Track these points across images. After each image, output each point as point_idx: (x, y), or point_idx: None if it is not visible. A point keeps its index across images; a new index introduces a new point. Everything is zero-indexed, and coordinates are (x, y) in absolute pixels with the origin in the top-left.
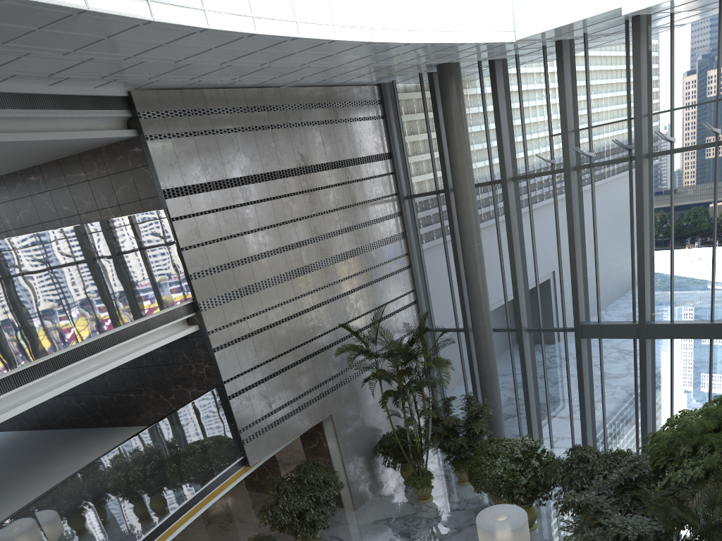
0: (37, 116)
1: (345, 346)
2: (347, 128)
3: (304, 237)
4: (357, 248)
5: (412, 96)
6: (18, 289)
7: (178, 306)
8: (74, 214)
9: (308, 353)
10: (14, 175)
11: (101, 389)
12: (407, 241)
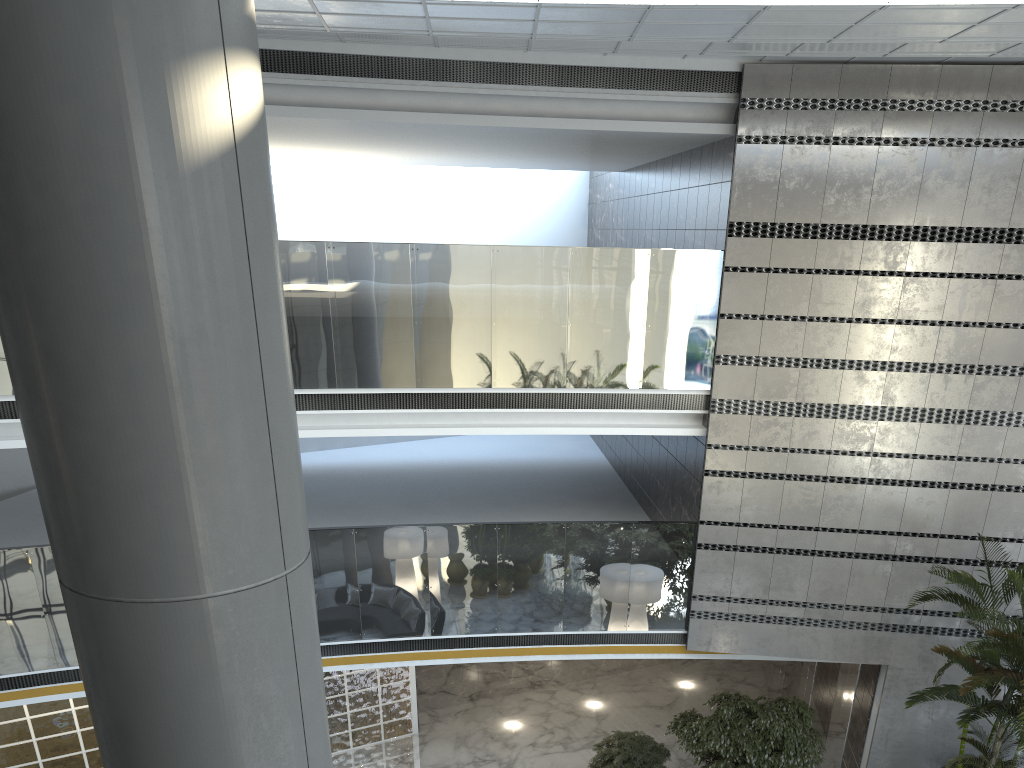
0: (572, 97)
1: (964, 575)
2: None
3: (998, 361)
4: None
5: None
6: (439, 305)
7: (679, 393)
8: (682, 228)
9: (890, 552)
10: (668, 161)
11: (647, 458)
12: None
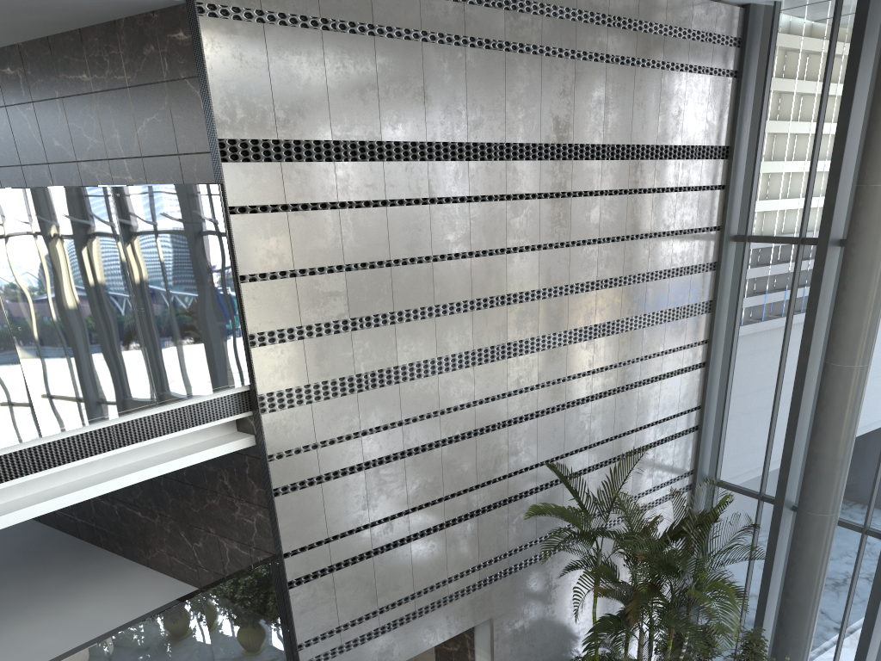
0: None
1: (547, 506)
2: (662, 82)
3: (521, 287)
4: (619, 320)
5: (808, 39)
6: None
7: (211, 398)
8: (69, 159)
9: (474, 508)
10: None
11: None
12: (712, 319)
